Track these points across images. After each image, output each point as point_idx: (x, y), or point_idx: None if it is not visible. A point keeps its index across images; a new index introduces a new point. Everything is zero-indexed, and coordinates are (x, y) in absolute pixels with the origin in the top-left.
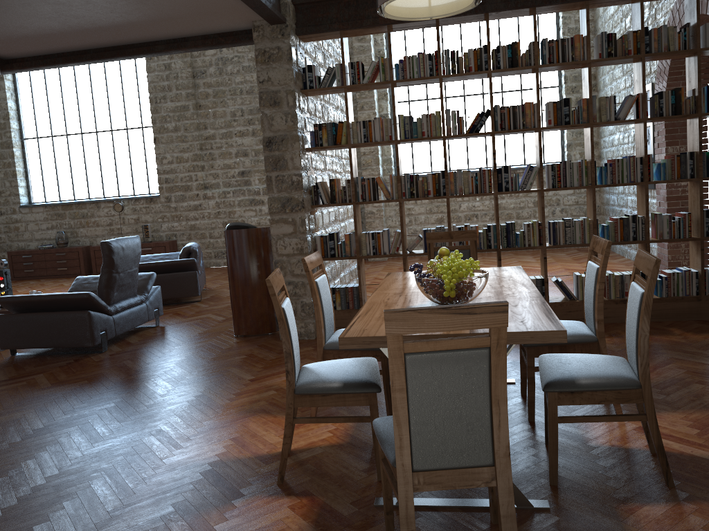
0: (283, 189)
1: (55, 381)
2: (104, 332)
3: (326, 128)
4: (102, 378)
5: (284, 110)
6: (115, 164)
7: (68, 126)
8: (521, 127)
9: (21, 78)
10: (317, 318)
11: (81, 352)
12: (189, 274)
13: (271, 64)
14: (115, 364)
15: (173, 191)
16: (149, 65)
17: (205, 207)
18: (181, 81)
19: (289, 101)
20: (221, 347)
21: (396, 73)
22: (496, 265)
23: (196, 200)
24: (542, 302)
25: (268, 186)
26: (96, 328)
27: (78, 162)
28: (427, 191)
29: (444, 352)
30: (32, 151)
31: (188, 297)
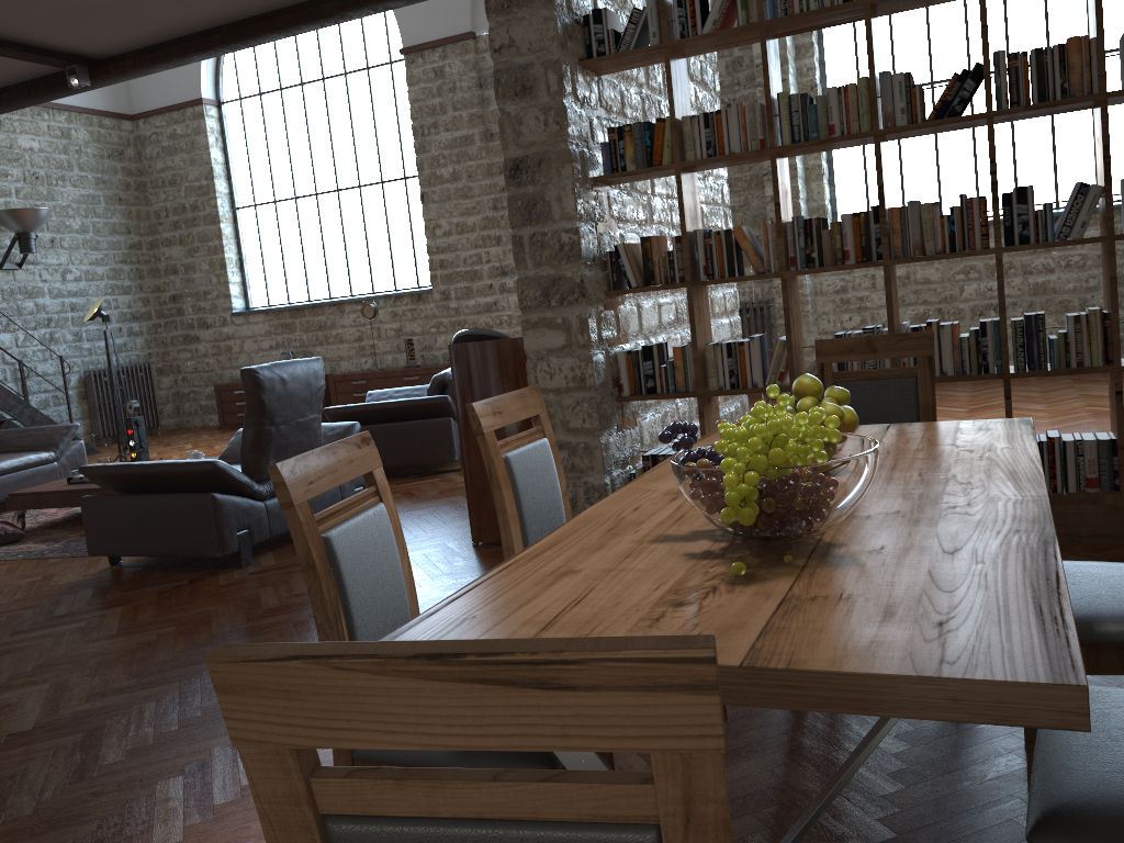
0: (544, 261)
1: (128, 623)
2: (245, 532)
3: (632, 135)
4: (201, 623)
5: (543, 102)
6: (367, 240)
7: (296, 183)
8: (1059, 96)
9: (230, 113)
10: (506, 542)
11: (211, 566)
12: (438, 424)
13: (514, 12)
14: (243, 594)
15: (452, 281)
16: (410, 73)
17: (504, 307)
18: (461, 96)
19: (551, 84)
20: (437, 567)
21: (771, 5)
22: (1030, 404)
23: (488, 296)
24: (1043, 542)
25: (517, 255)
26: (228, 525)
27: (313, 240)
28: (842, 253)
29: (468, 827)
30: (248, 226)
31: (446, 463)
